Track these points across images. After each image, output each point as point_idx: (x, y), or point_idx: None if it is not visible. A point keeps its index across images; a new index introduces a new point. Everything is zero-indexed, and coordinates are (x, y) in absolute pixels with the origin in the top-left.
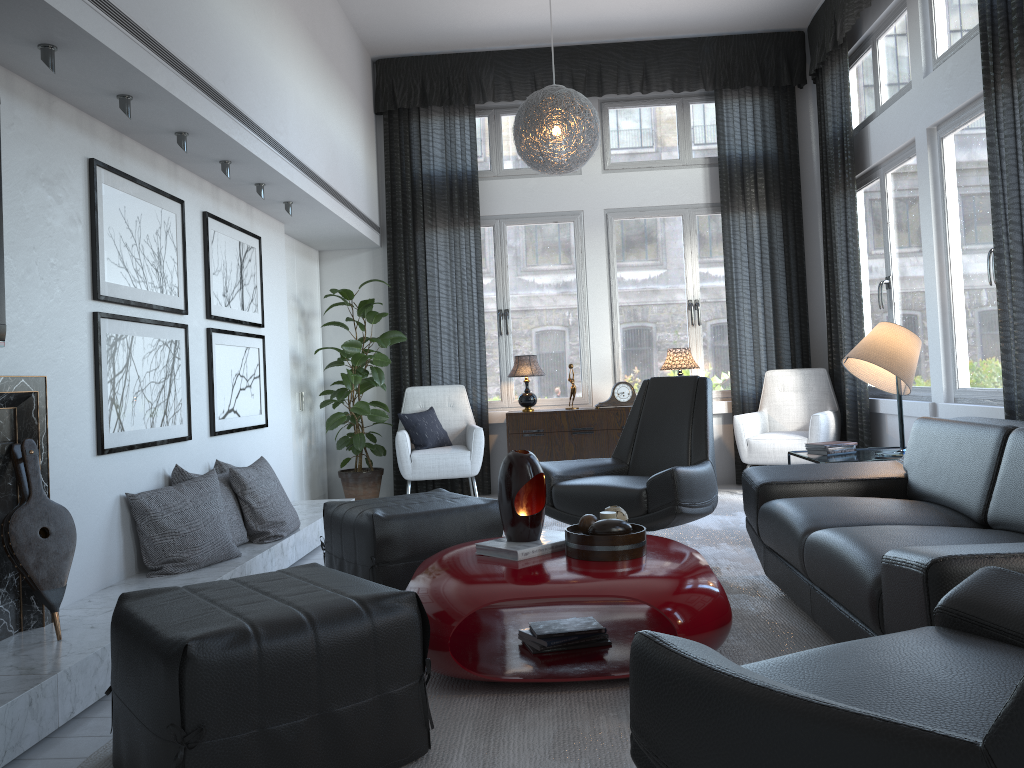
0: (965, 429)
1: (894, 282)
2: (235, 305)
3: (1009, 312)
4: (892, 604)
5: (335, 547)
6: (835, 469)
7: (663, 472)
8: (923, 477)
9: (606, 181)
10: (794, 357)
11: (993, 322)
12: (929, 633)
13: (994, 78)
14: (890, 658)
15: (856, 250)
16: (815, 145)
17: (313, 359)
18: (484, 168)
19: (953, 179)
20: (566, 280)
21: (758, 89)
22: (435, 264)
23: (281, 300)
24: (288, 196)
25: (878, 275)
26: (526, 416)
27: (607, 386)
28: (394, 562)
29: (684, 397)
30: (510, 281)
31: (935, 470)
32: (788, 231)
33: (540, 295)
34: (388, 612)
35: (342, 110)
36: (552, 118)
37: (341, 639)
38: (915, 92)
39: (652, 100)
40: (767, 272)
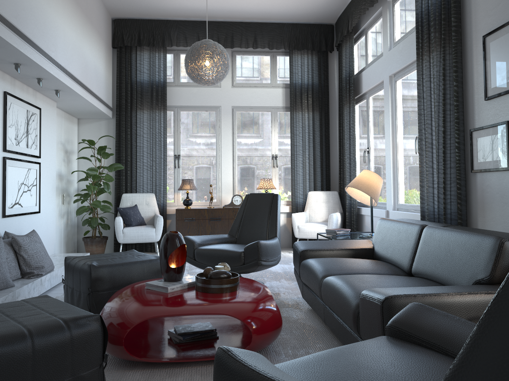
0: (402, 225)
1: (371, 150)
2: (22, 145)
3: (424, 167)
4: (364, 319)
5: (69, 282)
6: (339, 243)
7: (253, 243)
8: (381, 248)
9: (233, 92)
10: (322, 185)
11: (416, 172)
12: (383, 340)
13: (421, 52)
14: (362, 358)
15: (354, 134)
16: (336, 81)
17: (71, 176)
18: (170, 80)
19: (400, 101)
20: (211, 141)
21: (310, 51)
22: (141, 129)
23: (52, 143)
24: (57, 86)
25: (364, 146)
26: (186, 211)
27: (229, 196)
28: (102, 291)
29: (266, 204)
30: (181, 140)
31: (387, 245)
32: (322, 122)
33: (197, 148)
34: (81, 327)
35: (92, 43)
36: (205, 56)
37: (49, 345)
38: (384, 58)
39: (258, 52)
40: (311, 142)
